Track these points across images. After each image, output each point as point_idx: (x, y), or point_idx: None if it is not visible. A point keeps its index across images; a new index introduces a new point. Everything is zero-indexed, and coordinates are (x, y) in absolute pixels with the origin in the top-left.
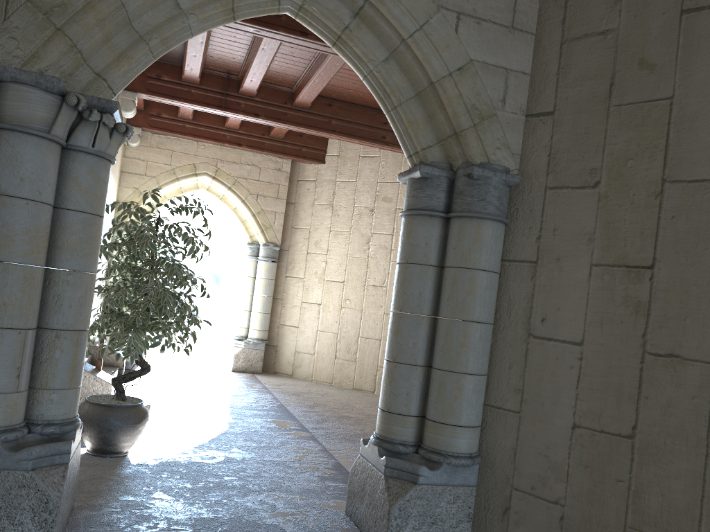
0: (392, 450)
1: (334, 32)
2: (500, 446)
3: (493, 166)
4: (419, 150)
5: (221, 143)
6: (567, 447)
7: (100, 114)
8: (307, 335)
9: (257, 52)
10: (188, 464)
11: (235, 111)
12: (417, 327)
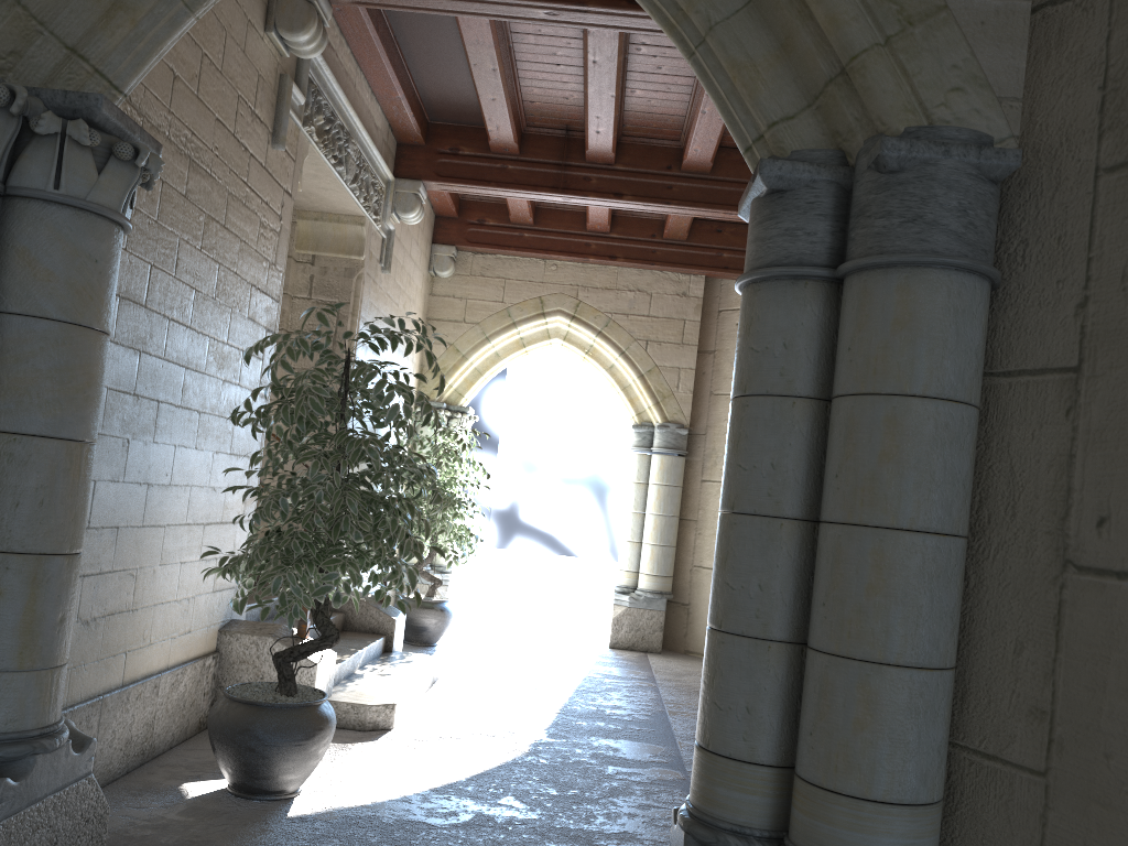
0: None
1: None
2: None
3: (940, 133)
4: (765, 130)
5: (582, 258)
6: None
7: (61, 121)
8: None
9: (587, 71)
10: (393, 825)
11: (581, 192)
12: (767, 546)
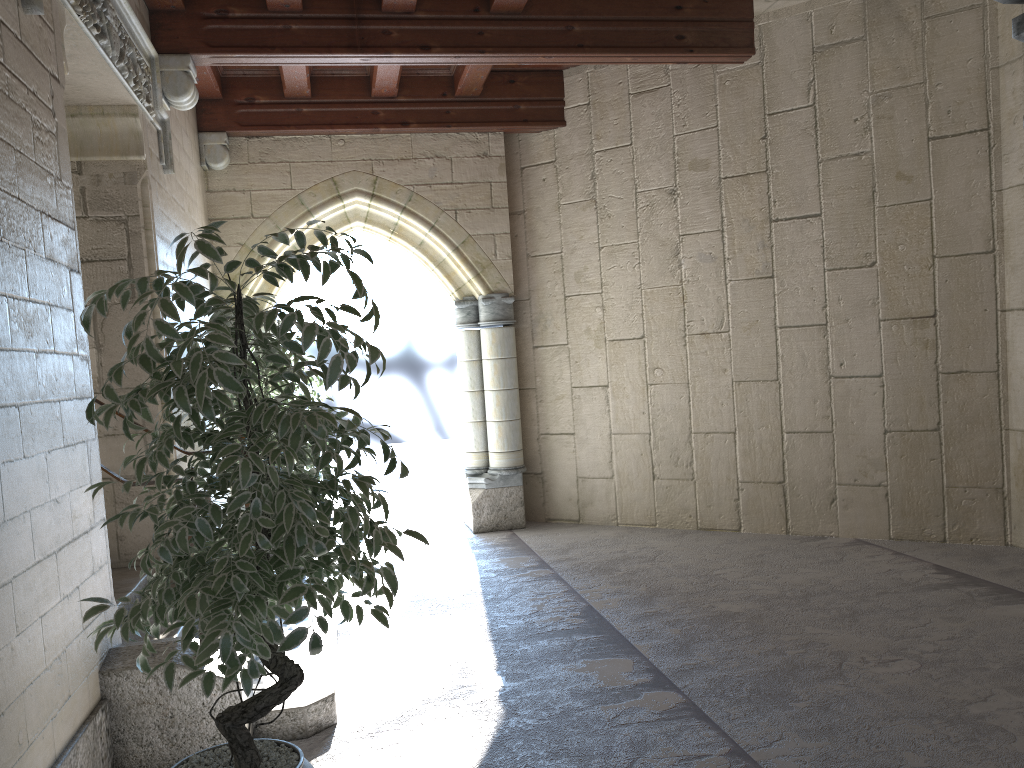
0: None
1: None
2: None
3: None
4: None
5: (372, 129)
6: None
7: None
8: (593, 446)
9: None
10: None
11: (382, 49)
12: None
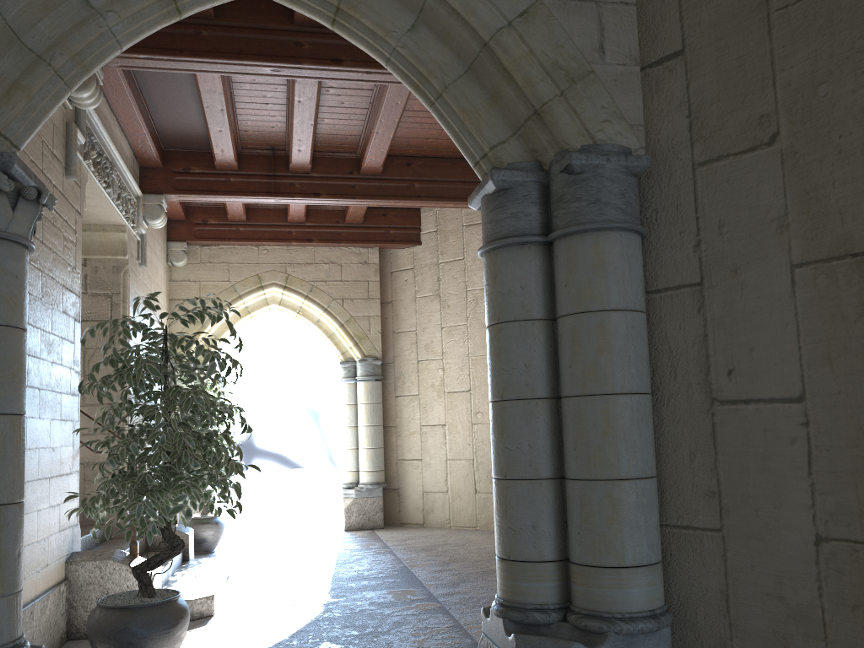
0: (525, 622)
1: (329, 4)
2: (700, 590)
3: (602, 148)
4: (488, 151)
5: (287, 243)
6: (814, 578)
7: None
8: (435, 468)
9: (293, 108)
10: None
11: (288, 194)
12: (530, 418)
